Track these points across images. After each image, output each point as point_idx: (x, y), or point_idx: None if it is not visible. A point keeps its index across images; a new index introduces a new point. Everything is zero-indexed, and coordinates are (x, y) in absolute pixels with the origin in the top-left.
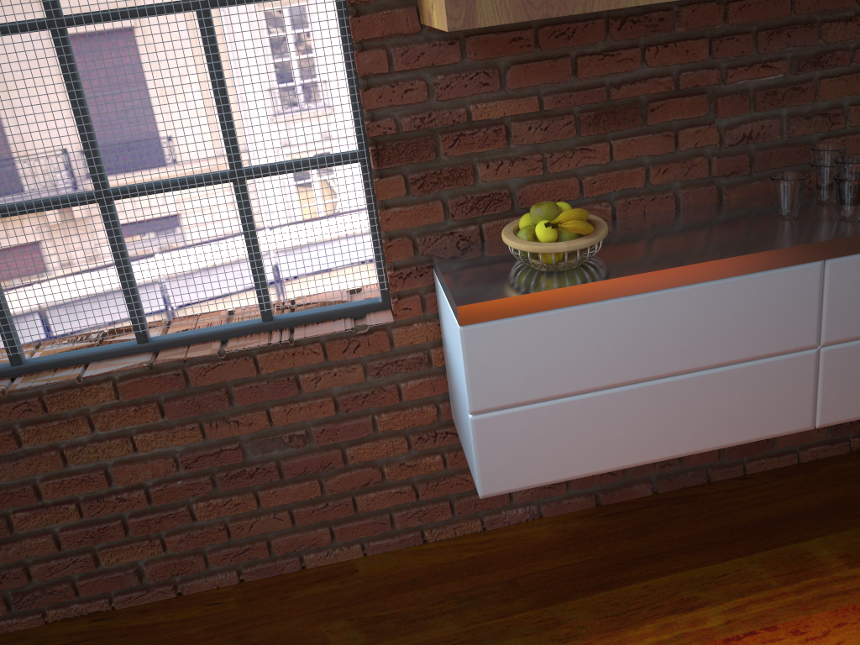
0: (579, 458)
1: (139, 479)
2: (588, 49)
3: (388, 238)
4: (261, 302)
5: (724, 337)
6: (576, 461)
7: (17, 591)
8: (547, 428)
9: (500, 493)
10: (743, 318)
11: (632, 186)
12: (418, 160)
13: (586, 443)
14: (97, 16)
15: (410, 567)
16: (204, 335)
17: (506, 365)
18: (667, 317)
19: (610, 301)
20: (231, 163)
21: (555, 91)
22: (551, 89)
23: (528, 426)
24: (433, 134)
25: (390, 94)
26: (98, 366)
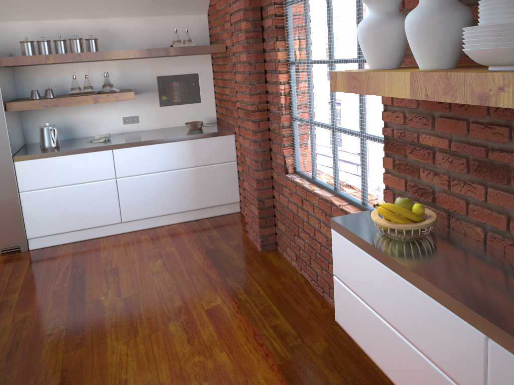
0: (364, 340)
1: (319, 240)
2: (479, 119)
3: (386, 188)
4: (361, 195)
5: (424, 335)
6: (363, 340)
7: (298, 256)
8: (354, 309)
9: (340, 326)
10: (435, 332)
11: (497, 227)
12: (398, 154)
13: (366, 335)
14: (337, 61)
15: (367, 359)
16: (346, 198)
17: (342, 260)
18: (397, 293)
19: (375, 260)
20: (360, 129)
21: (460, 141)
22: (458, 138)
23: (349, 300)
24: (406, 143)
25: (390, 116)
26: (321, 191)
